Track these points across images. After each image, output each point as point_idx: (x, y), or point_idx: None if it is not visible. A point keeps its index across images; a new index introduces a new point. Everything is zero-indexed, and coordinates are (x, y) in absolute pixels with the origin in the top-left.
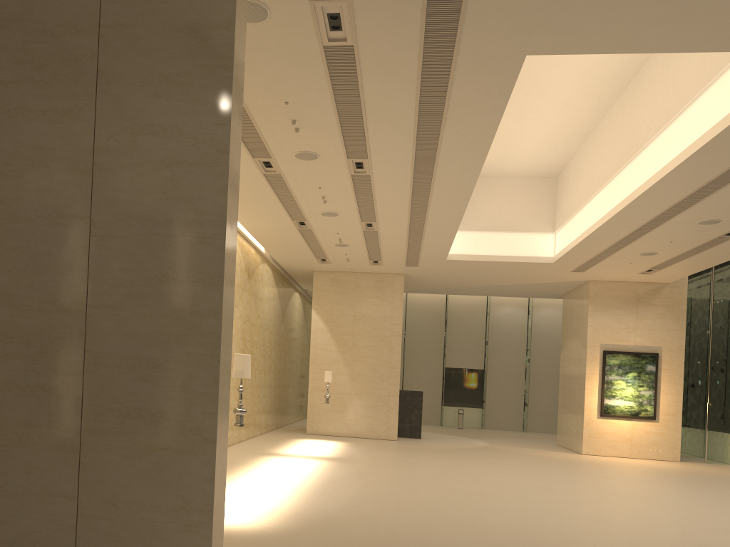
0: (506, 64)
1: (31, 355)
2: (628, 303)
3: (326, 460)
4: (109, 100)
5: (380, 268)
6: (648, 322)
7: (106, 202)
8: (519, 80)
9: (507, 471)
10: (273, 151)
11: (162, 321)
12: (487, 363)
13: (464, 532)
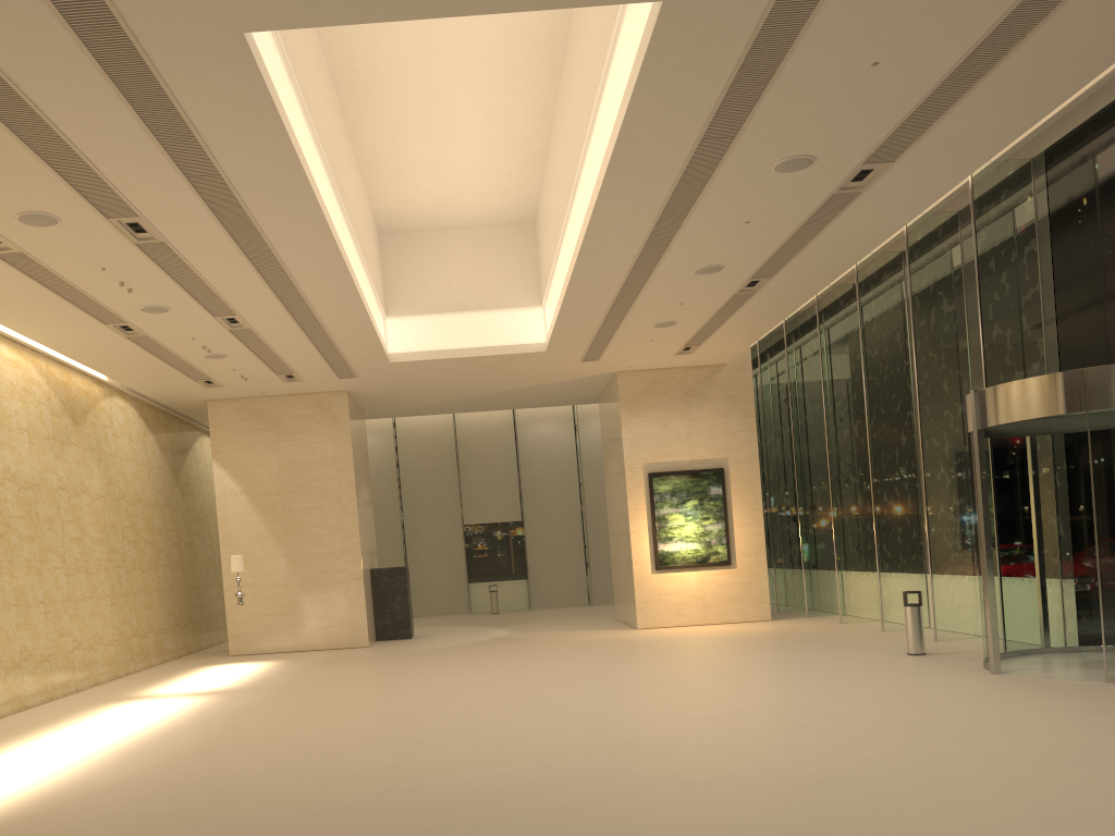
0: (225, 49)
1: None
2: (674, 400)
3: (211, 695)
4: None
5: (305, 386)
6: (705, 424)
7: None
8: (400, 76)
9: (488, 673)
10: None
11: None
12: (526, 511)
13: (301, 782)
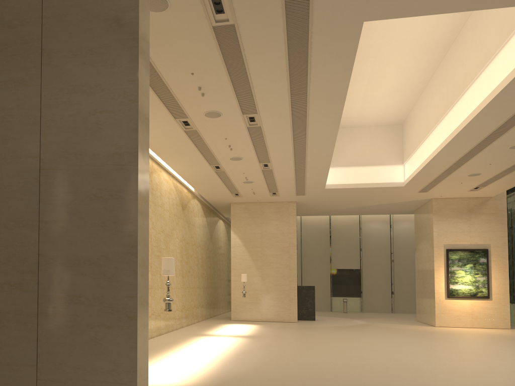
0: (349, 30)
1: (0, 260)
2: (462, 213)
3: (243, 337)
4: (50, 69)
5: (278, 198)
6: (478, 226)
7: (51, 144)
8: (367, 52)
9: (377, 340)
10: (188, 112)
11: (94, 229)
12: (362, 264)
13: (341, 384)
